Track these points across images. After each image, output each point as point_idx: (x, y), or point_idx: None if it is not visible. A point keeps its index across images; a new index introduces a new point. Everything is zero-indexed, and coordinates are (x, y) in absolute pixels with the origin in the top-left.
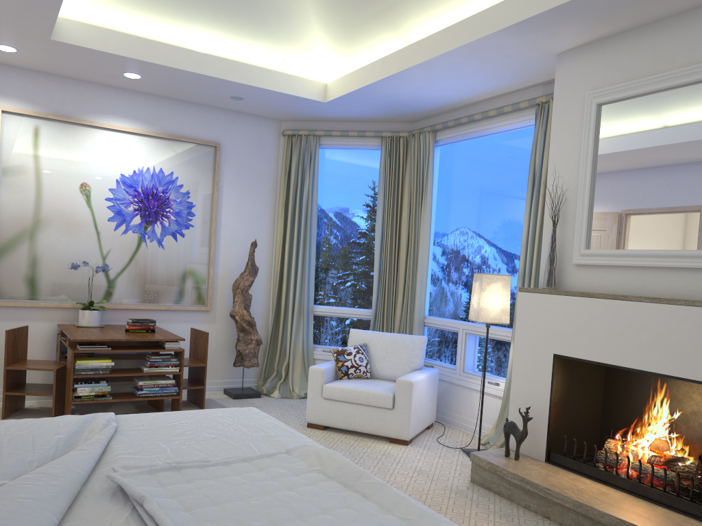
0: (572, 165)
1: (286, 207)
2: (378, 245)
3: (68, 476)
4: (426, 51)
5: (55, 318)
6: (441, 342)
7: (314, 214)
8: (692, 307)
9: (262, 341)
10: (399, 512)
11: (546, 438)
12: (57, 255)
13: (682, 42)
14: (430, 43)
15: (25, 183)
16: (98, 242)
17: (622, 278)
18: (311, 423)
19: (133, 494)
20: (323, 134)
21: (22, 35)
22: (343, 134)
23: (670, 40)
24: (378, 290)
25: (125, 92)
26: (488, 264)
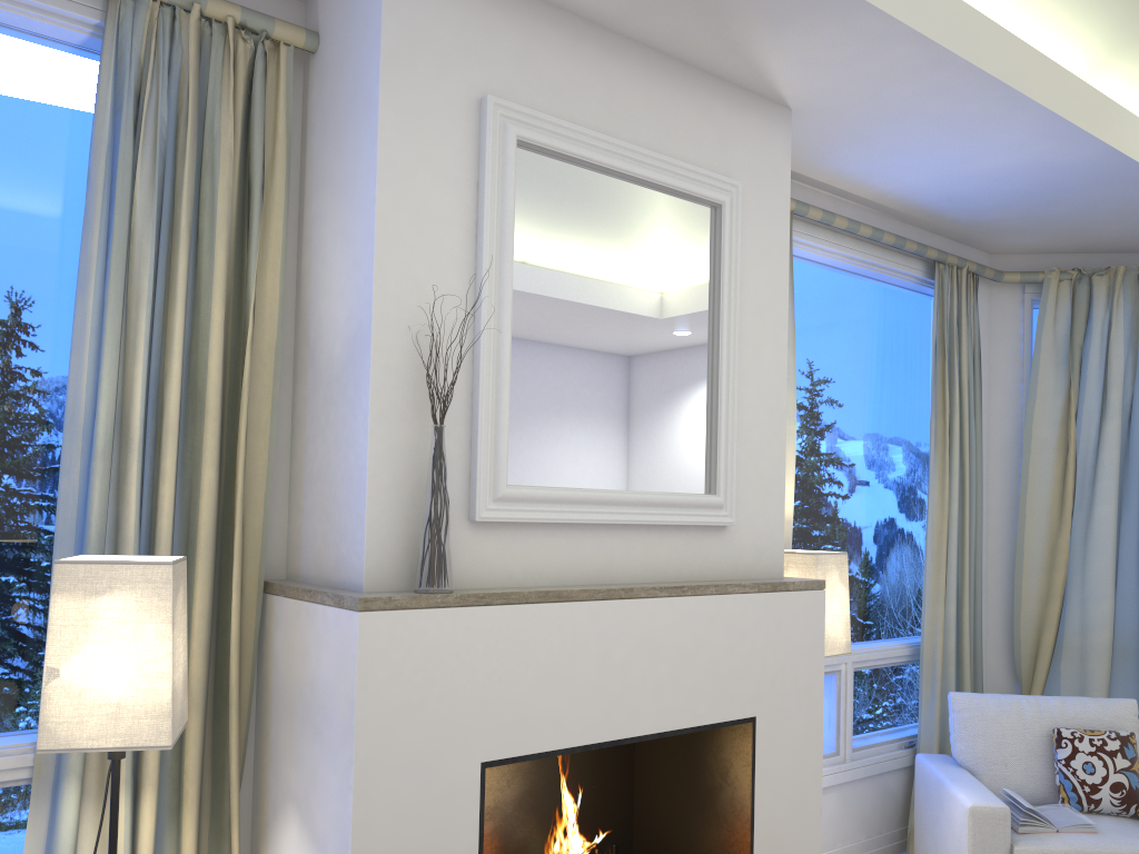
0: (446, 263)
1: None
2: None
3: None
4: None
5: None
6: None
7: None
8: (724, 597)
9: None
10: None
11: None
12: None
13: (648, 102)
14: None
15: None
16: None
17: (573, 549)
18: None
19: None
20: None
21: None
22: None
23: (630, 84)
24: None
25: None
26: None
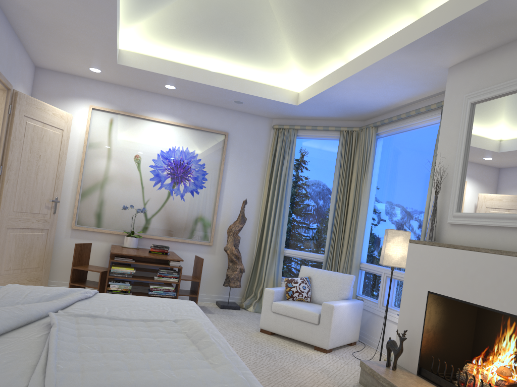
0: (452, 149)
1: (271, 178)
2: (332, 208)
3: (28, 311)
4: (355, 67)
5: (110, 240)
6: (370, 282)
7: (289, 184)
8: None
9: (247, 271)
10: (211, 360)
11: (418, 356)
12: (115, 200)
13: None
14: (357, 62)
15: (101, 153)
16: (142, 193)
17: (481, 235)
18: (263, 329)
19: (51, 322)
20: (300, 128)
21: (101, 61)
22: (313, 128)
23: None
24: (330, 241)
25: (168, 98)
26: (406, 225)
